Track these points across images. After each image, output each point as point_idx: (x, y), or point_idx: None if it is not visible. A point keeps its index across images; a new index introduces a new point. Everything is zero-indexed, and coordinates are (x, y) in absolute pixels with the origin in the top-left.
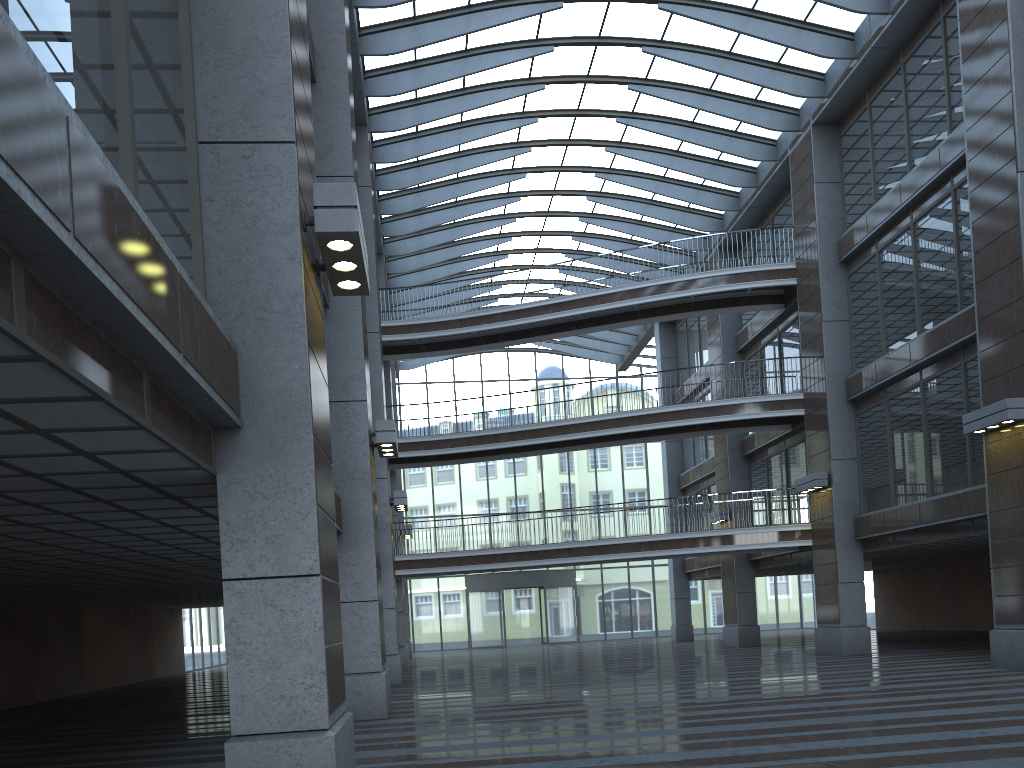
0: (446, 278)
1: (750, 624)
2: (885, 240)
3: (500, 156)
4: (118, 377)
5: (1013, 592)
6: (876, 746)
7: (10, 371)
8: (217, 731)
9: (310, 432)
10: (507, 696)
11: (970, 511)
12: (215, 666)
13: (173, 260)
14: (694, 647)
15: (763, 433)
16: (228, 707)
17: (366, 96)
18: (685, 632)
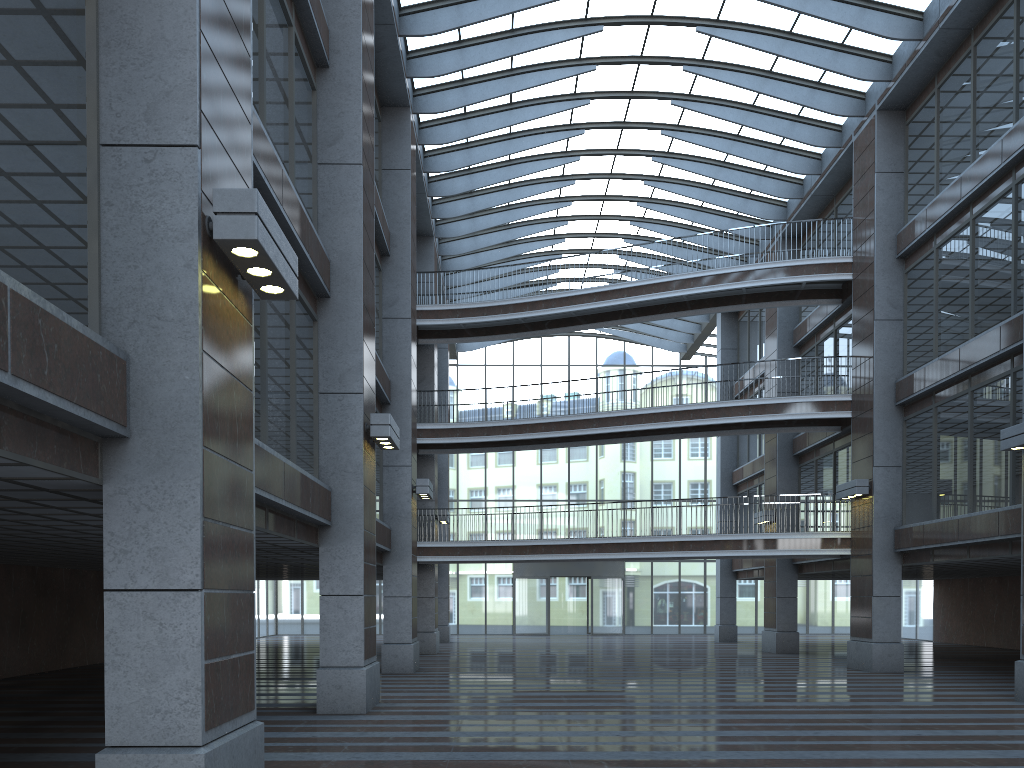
0: (502, 261)
1: (789, 630)
2: (944, 236)
3: (552, 138)
4: None
5: None
6: None
7: None
8: None
9: (198, 444)
10: (500, 696)
11: (1008, 531)
12: (262, 637)
13: (1, 277)
14: (731, 650)
15: (813, 433)
16: None
17: (408, 77)
18: (728, 632)
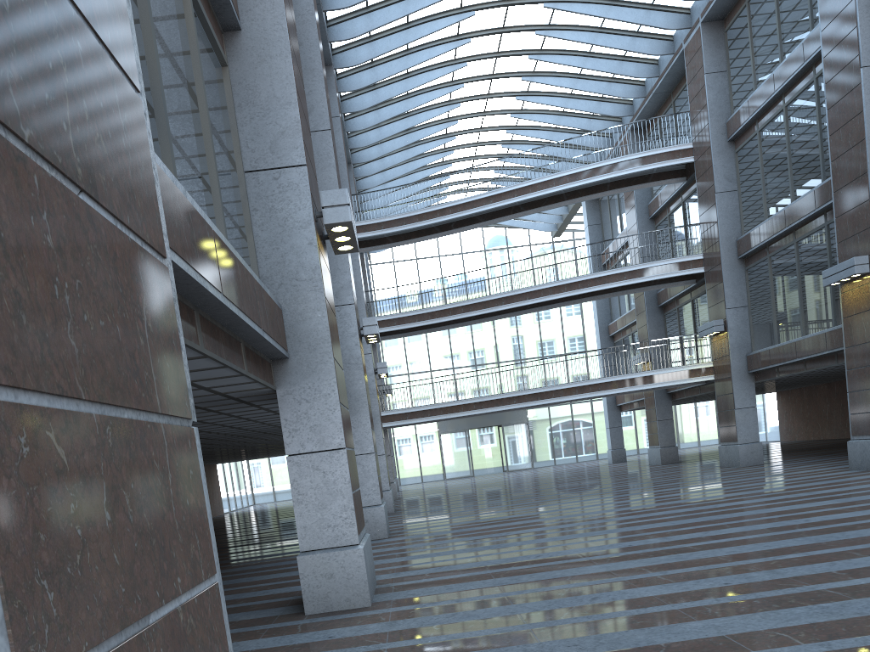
0: (404, 175)
1: (670, 445)
2: (764, 121)
3: (441, 73)
4: (232, 351)
5: (863, 410)
6: (727, 534)
7: (188, 362)
8: (269, 554)
9: (332, 357)
10: (474, 516)
11: (833, 346)
12: (245, 507)
13: (252, 273)
14: (625, 467)
15: (673, 287)
16: (269, 537)
17: (330, 42)
18: (619, 455)
